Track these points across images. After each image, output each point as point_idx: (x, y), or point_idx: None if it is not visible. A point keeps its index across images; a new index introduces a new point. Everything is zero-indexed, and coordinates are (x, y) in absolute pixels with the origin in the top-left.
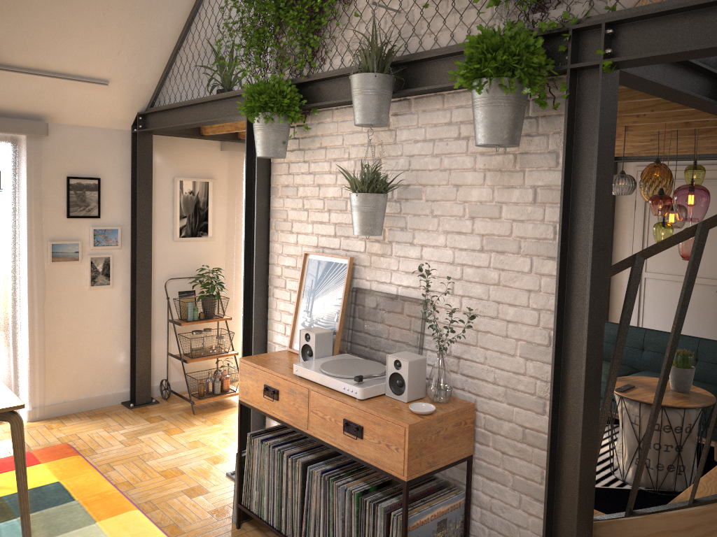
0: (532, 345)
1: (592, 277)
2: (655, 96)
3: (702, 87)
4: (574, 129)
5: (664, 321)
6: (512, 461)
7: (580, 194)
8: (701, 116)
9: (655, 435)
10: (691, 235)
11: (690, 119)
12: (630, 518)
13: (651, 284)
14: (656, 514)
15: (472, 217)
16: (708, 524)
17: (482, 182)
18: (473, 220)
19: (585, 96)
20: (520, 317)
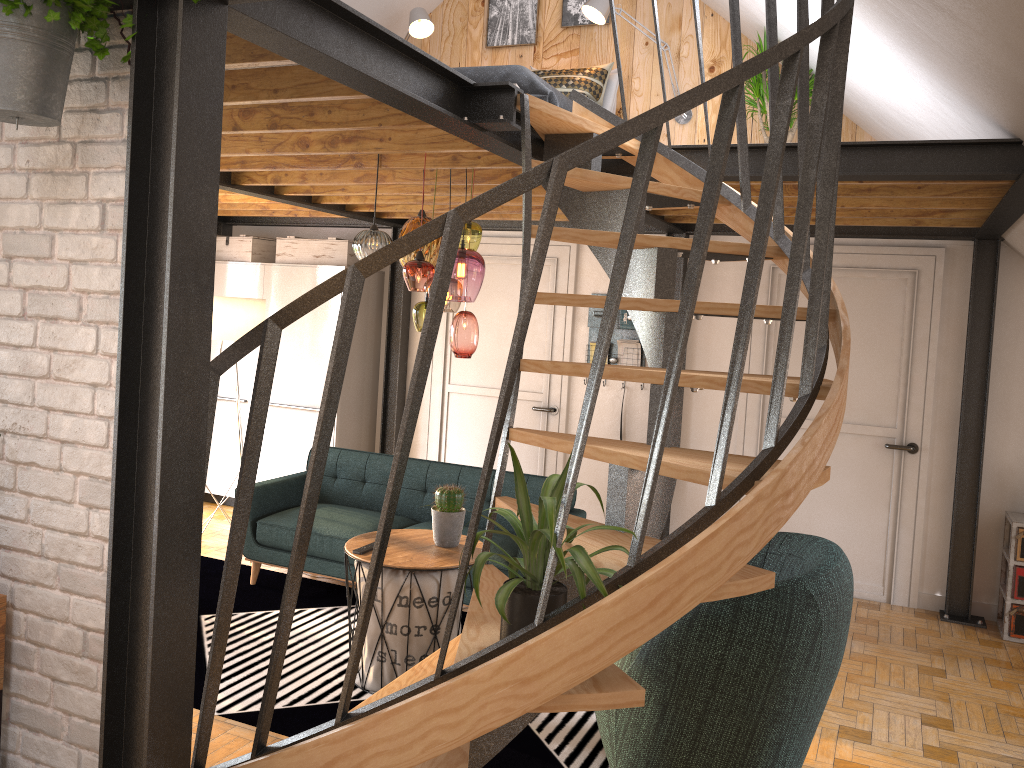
0: (99, 482)
1: (170, 355)
2: (360, 93)
3: (426, 87)
4: (154, 100)
5: (472, 451)
6: (68, 693)
7: (162, 213)
8: (460, 145)
9: (403, 613)
10: (341, 287)
11: (446, 149)
12: (252, 761)
13: (456, 401)
14: (287, 749)
15: (9, 256)
16: (355, 752)
17: (24, 192)
18: (11, 262)
19: (170, 44)
20: (81, 434)
